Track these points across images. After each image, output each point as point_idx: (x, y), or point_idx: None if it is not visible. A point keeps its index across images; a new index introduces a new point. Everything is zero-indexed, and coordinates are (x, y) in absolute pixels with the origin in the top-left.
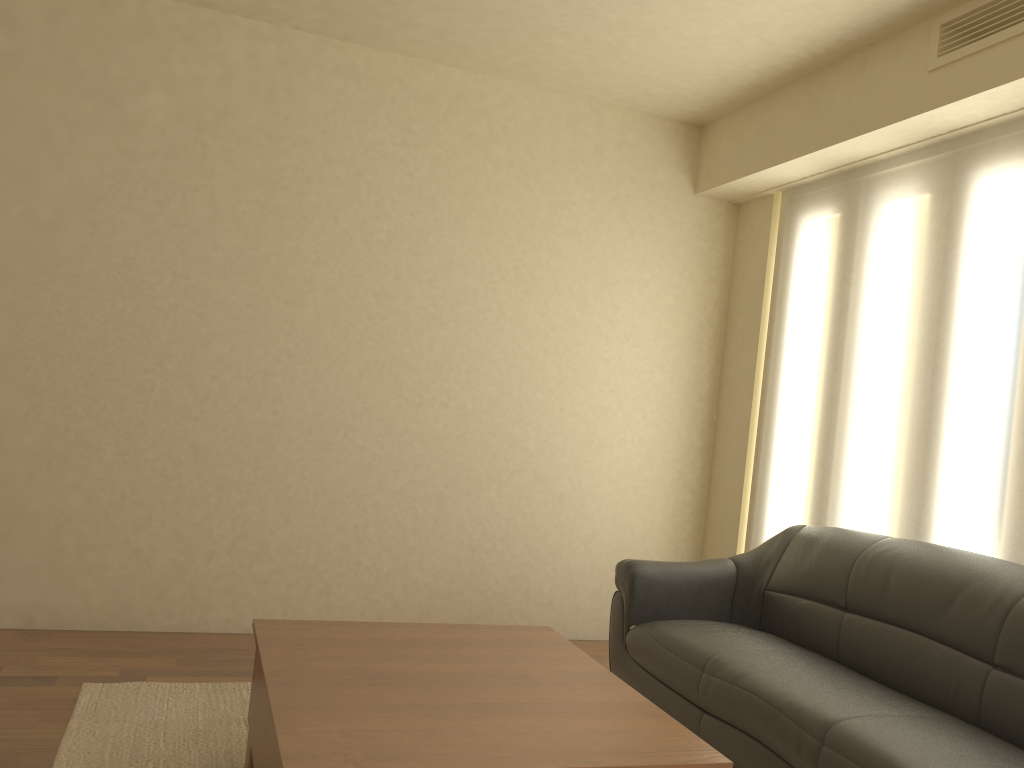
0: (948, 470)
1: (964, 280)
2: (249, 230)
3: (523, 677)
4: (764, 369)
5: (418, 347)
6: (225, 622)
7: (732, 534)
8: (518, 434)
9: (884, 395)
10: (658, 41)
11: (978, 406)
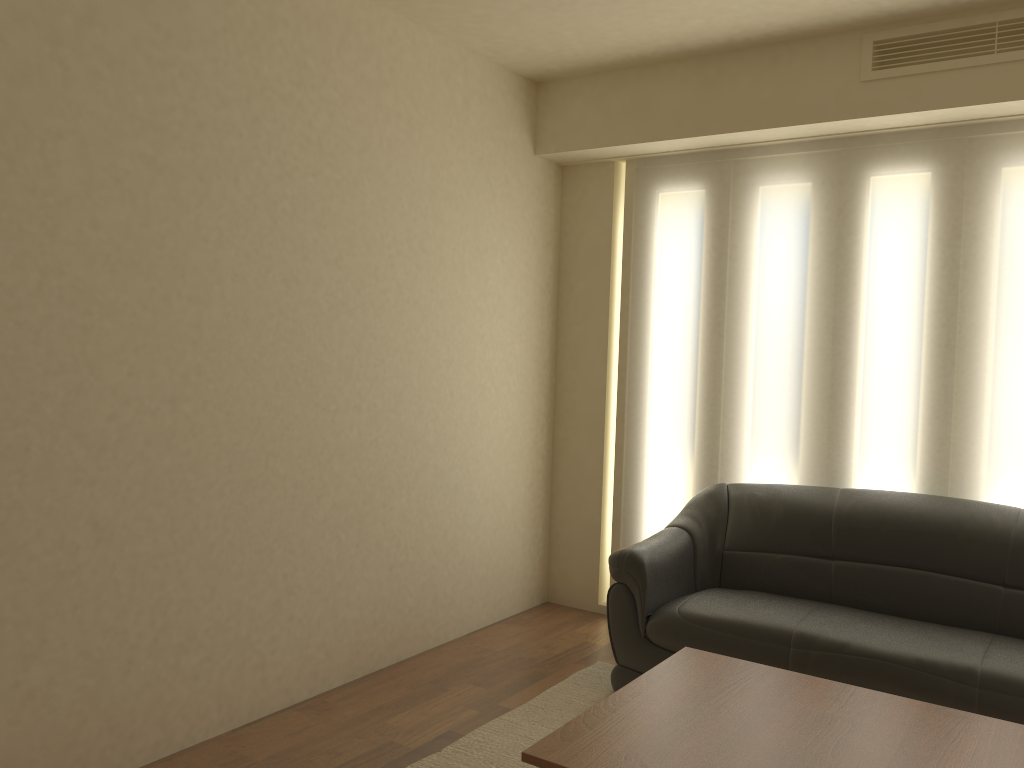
0: (863, 425)
1: (867, 264)
2: (136, 199)
3: (829, 717)
4: (620, 334)
5: (330, 342)
6: (155, 747)
7: (593, 494)
8: (420, 429)
9: (784, 361)
10: (613, 5)
11: (891, 371)
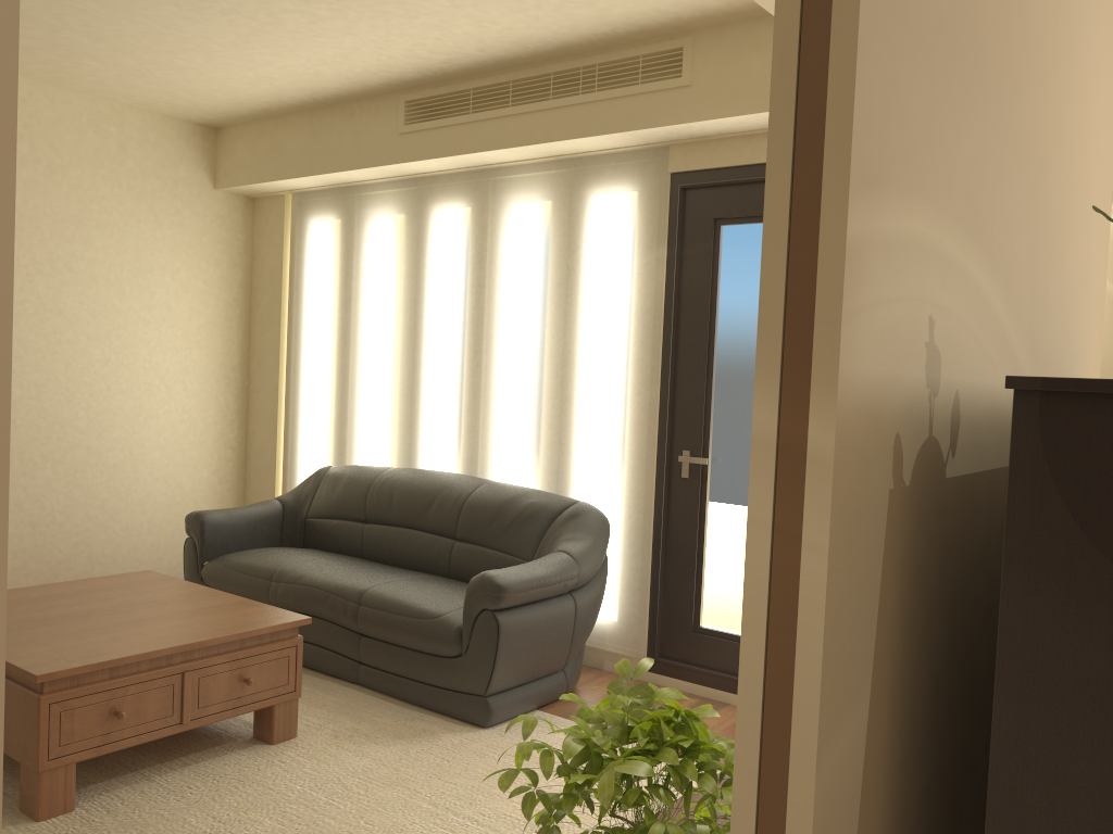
0: (427, 417)
1: (430, 283)
2: None
3: (153, 602)
4: (288, 343)
5: None
6: None
7: (270, 479)
8: (68, 415)
9: (382, 364)
10: (185, 75)
11: (443, 372)
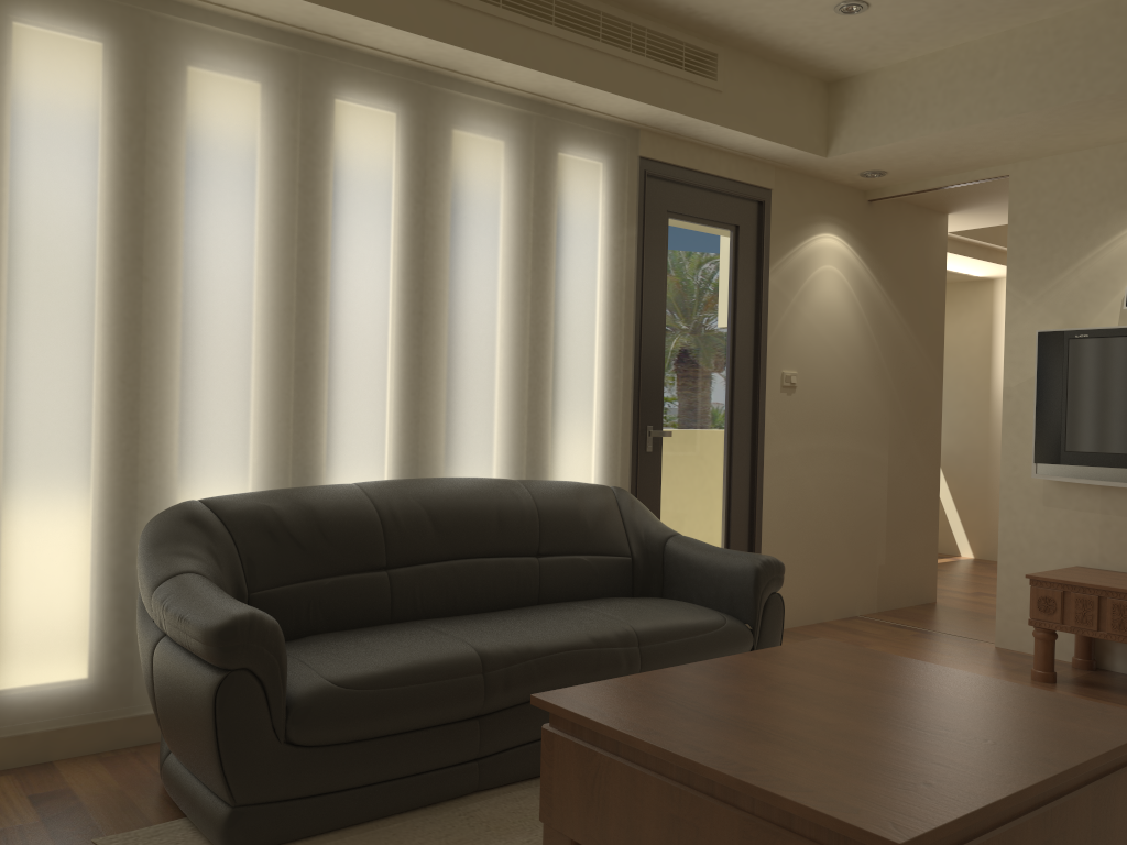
0: (340, 405)
1: (341, 207)
2: None
3: (776, 688)
4: None
5: None
6: None
7: None
8: None
9: (242, 323)
10: None
11: (368, 340)
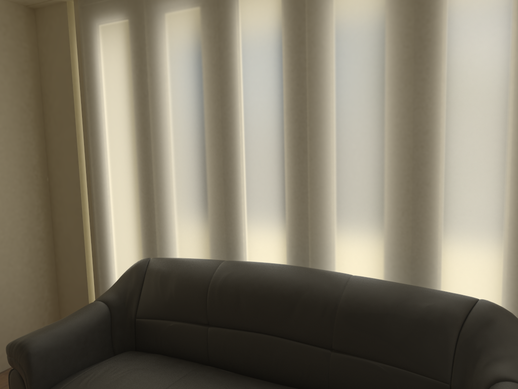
0: (246, 205)
1: (240, 72)
2: None
3: None
4: (85, 141)
5: None
6: None
7: (81, 264)
8: None
9: (190, 157)
10: None
11: (262, 161)
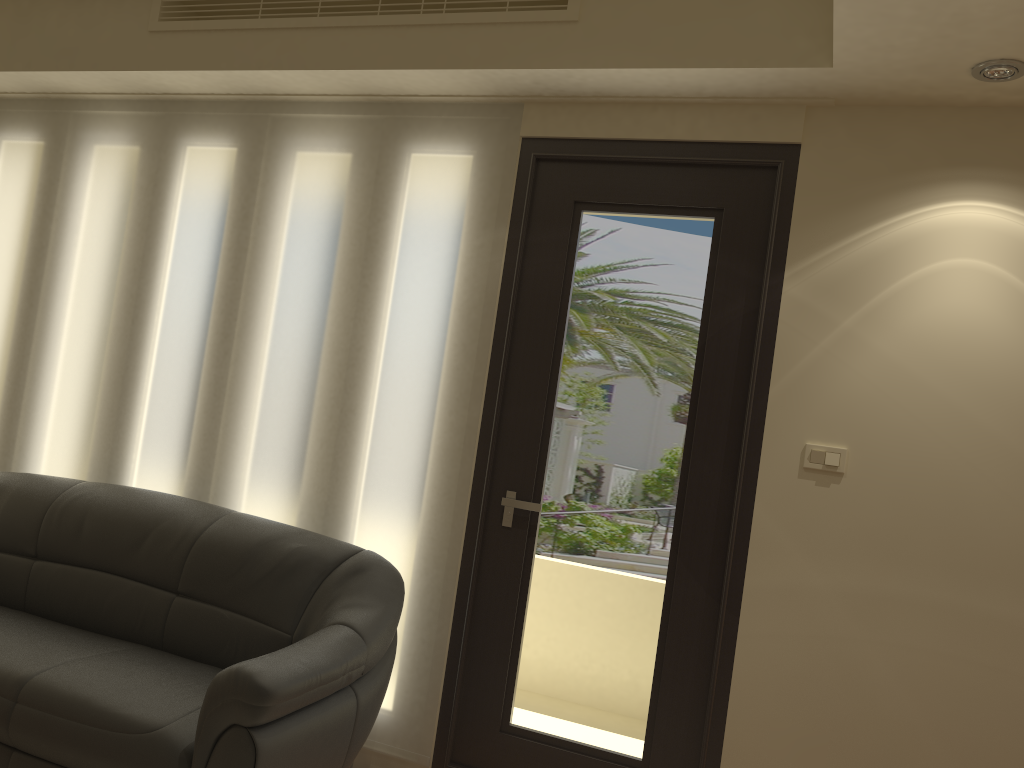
0: (143, 415)
1: (168, 239)
2: None
3: None
4: None
5: None
6: None
7: None
8: None
9: (83, 339)
10: None
11: (173, 358)
